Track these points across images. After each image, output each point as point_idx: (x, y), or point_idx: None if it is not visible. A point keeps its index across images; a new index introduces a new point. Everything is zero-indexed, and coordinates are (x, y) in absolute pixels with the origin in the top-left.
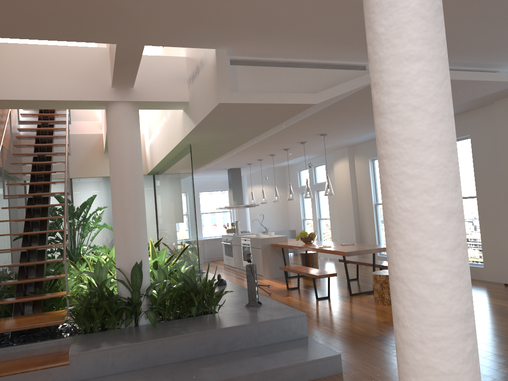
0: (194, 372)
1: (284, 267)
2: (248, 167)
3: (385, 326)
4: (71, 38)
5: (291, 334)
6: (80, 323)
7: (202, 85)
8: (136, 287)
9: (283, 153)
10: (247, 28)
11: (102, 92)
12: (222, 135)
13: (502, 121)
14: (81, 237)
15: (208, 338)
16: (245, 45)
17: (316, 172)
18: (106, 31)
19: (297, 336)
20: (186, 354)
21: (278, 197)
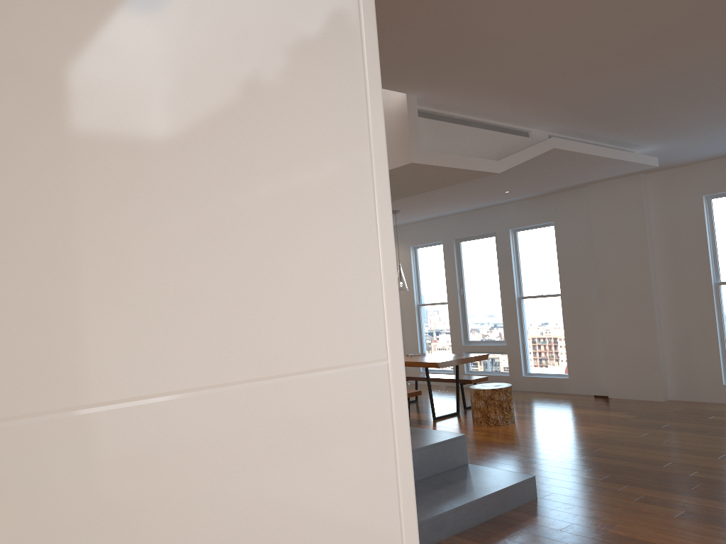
0: None
1: None
2: None
3: (522, 448)
4: None
5: (452, 461)
6: None
7: None
8: None
9: None
10: (471, 75)
11: None
12: None
13: (597, 208)
14: None
15: None
16: (443, 93)
17: None
18: None
19: (458, 463)
20: None
21: None
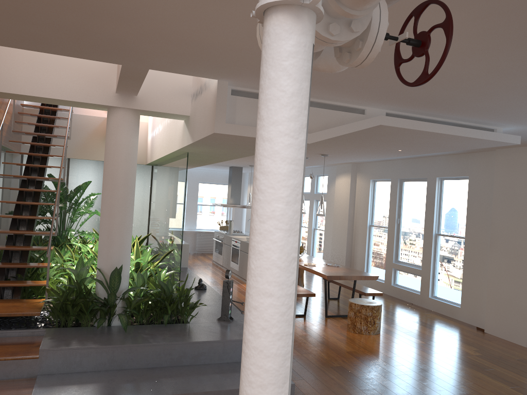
0: (154, 382)
1: None
2: (251, 168)
3: (348, 357)
4: (78, 56)
5: None
6: (55, 316)
7: (202, 106)
8: (113, 290)
9: None
10: (249, 70)
11: (105, 96)
12: (220, 151)
13: (500, 170)
14: (71, 221)
15: (173, 350)
16: (247, 81)
17: (318, 182)
18: (112, 55)
19: None
20: (151, 362)
21: None
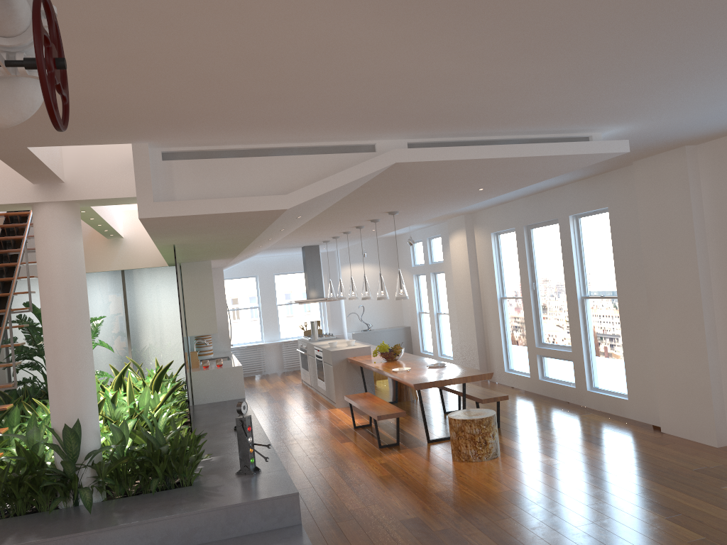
0: None
1: (349, 397)
2: (331, 244)
3: (434, 501)
4: None
5: (277, 520)
6: None
7: None
8: (72, 455)
9: (361, 230)
10: (151, 123)
11: (20, 191)
12: (207, 236)
13: (643, 191)
14: None
15: (152, 530)
16: (170, 137)
17: (432, 247)
18: None
19: (286, 523)
20: None
21: (354, 293)
